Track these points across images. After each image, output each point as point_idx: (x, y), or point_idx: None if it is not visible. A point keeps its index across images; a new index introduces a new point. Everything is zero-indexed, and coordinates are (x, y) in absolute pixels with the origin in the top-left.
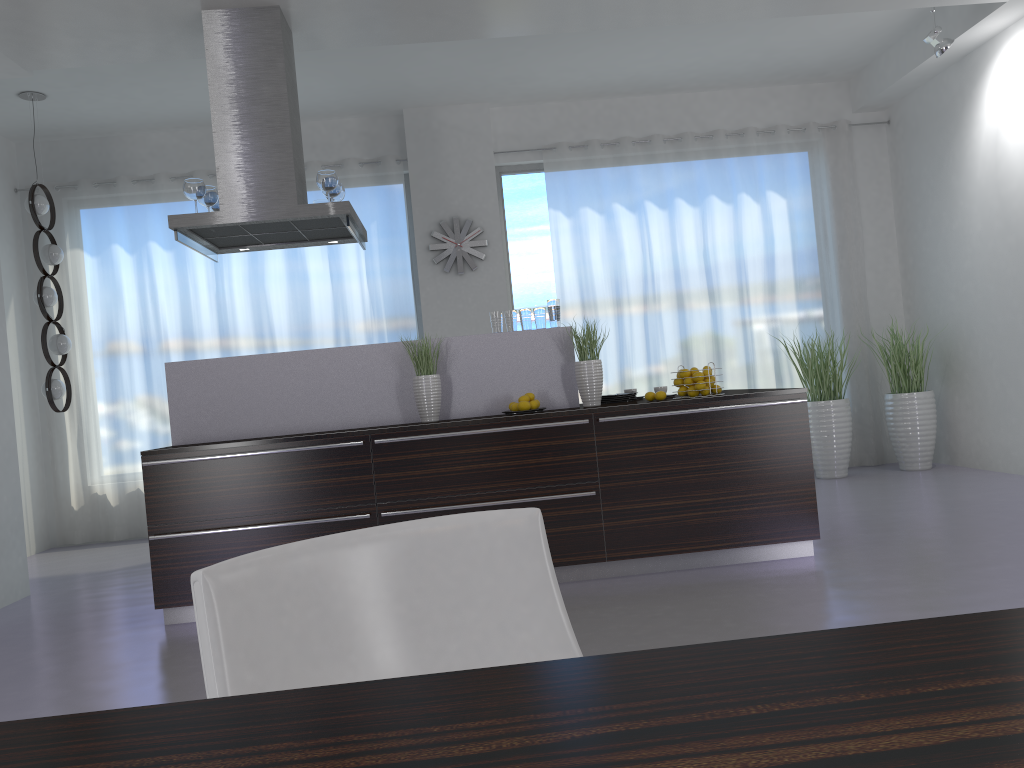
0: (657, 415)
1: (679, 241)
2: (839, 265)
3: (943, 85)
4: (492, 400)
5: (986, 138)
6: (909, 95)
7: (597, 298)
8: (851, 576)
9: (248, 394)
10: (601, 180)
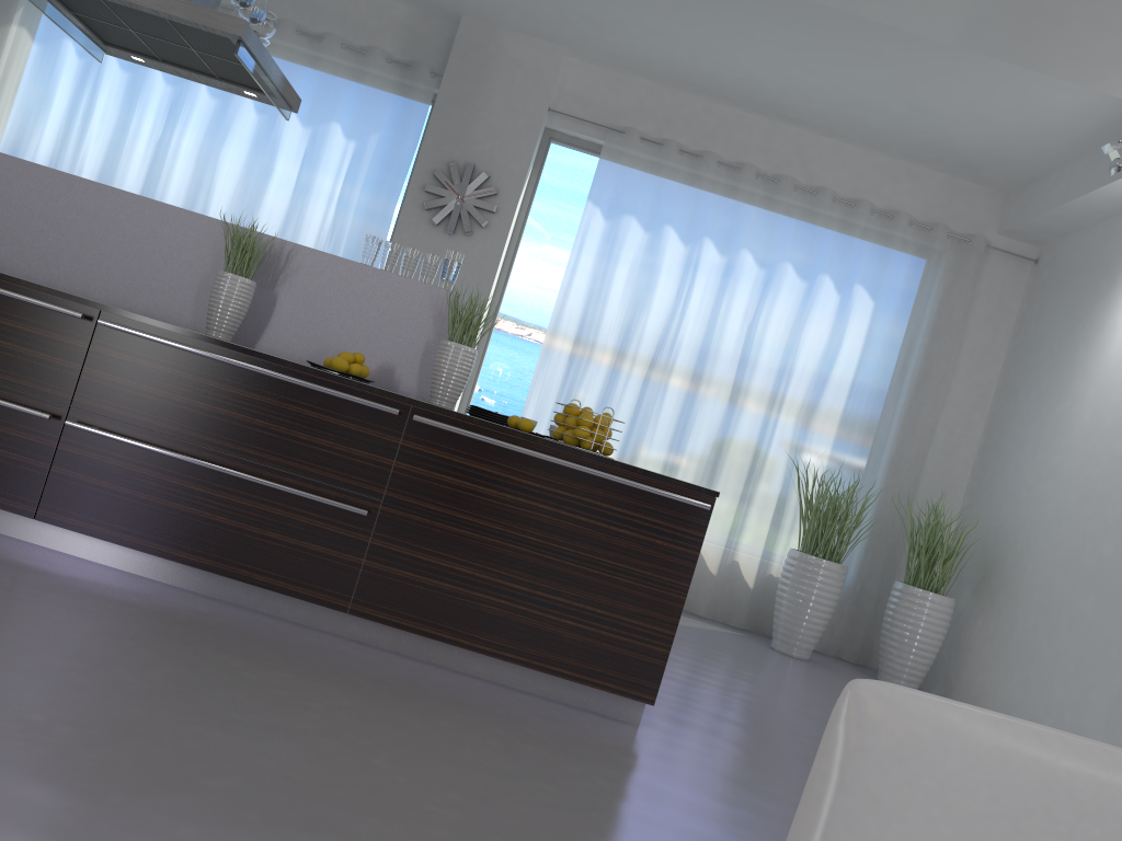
0: (495, 443)
1: (726, 301)
2: (908, 407)
3: (1114, 231)
4: (319, 348)
5: None
6: (1071, 234)
7: (601, 328)
8: (647, 772)
9: (7, 211)
10: (662, 191)
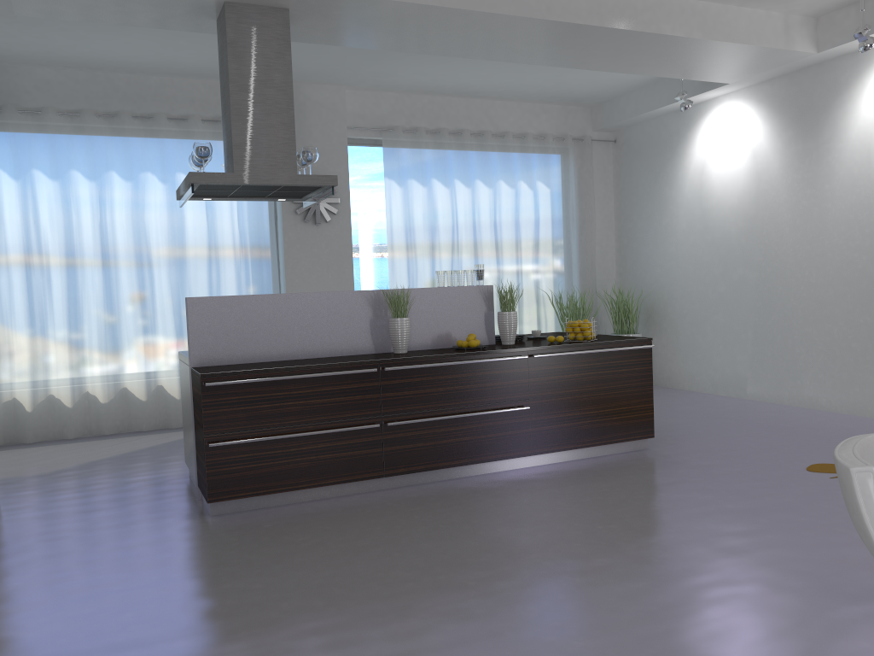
0: (569, 354)
1: (477, 212)
2: (579, 240)
3: (663, 124)
4: (437, 337)
5: (695, 167)
6: (634, 126)
7: (417, 251)
8: (691, 461)
9: (256, 326)
10: (425, 160)
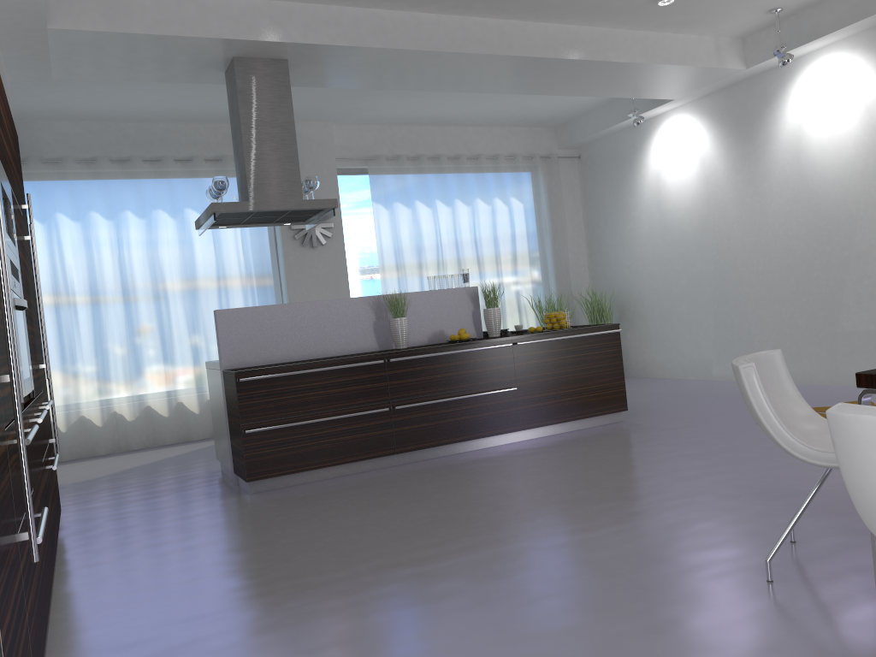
0: (548, 340)
1: (458, 229)
2: (553, 248)
3: (621, 139)
4: (432, 334)
5: (651, 175)
6: (595, 142)
7: (406, 267)
8: (660, 426)
9: (276, 332)
10: (408, 184)
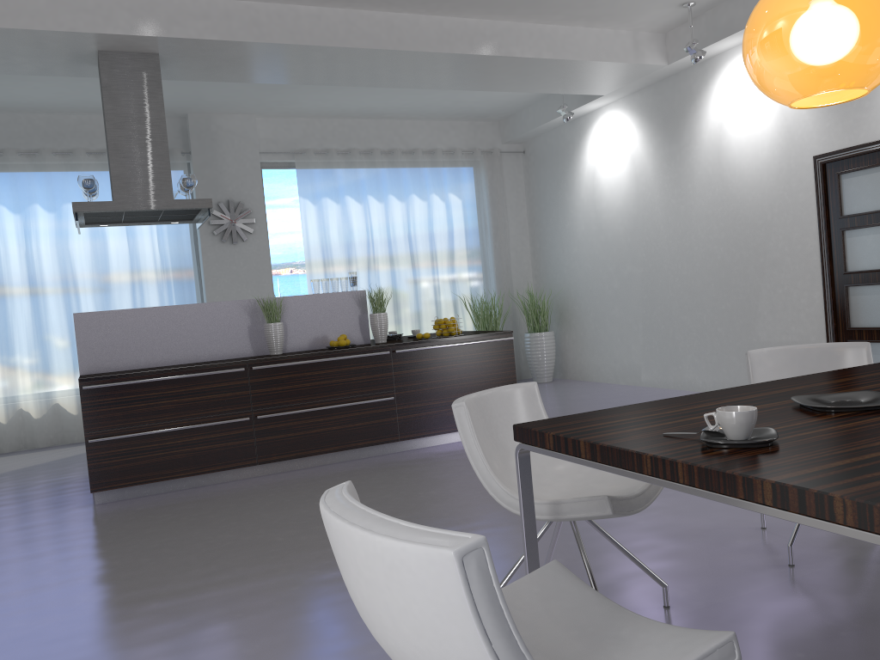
0: (430, 348)
1: (391, 225)
2: (494, 246)
3: (561, 135)
4: (314, 339)
5: (588, 173)
6: (538, 137)
7: (334, 264)
8: None
9: (140, 336)
10: (338, 178)
